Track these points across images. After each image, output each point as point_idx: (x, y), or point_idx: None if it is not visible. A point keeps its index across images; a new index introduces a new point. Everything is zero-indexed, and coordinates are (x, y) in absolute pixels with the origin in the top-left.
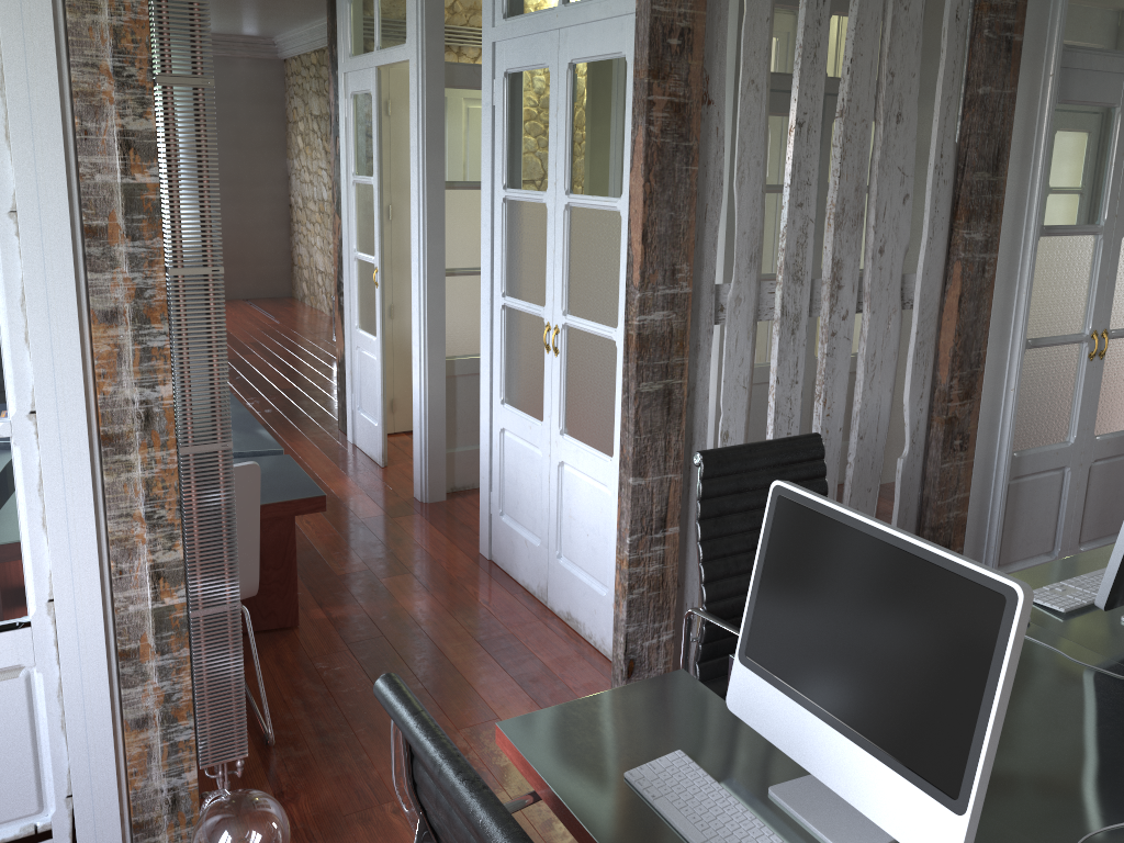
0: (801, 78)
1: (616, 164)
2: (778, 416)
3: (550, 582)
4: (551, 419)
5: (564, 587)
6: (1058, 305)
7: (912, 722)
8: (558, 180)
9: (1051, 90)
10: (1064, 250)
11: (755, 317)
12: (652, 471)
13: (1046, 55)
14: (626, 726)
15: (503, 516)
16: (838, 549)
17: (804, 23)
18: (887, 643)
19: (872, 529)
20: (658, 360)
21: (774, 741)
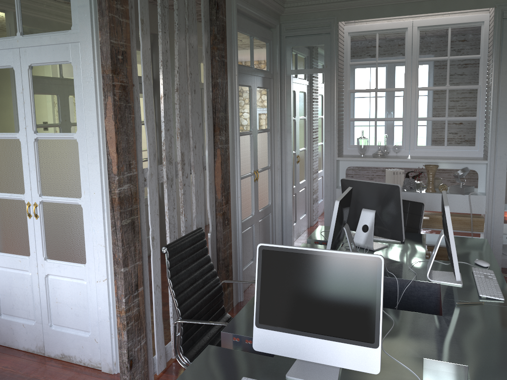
0: (163, 75)
1: (70, 116)
2: (170, 225)
3: (46, 341)
4: (37, 253)
5: (58, 341)
6: (244, 162)
7: (349, 321)
8: (27, 126)
9: (237, 80)
10: (243, 141)
11: (158, 182)
12: (130, 262)
13: (234, 67)
14: (210, 378)
15: (1, 316)
16: (298, 264)
17: (162, 51)
18: (330, 294)
19: (313, 252)
20: (128, 208)
21: (283, 354)
